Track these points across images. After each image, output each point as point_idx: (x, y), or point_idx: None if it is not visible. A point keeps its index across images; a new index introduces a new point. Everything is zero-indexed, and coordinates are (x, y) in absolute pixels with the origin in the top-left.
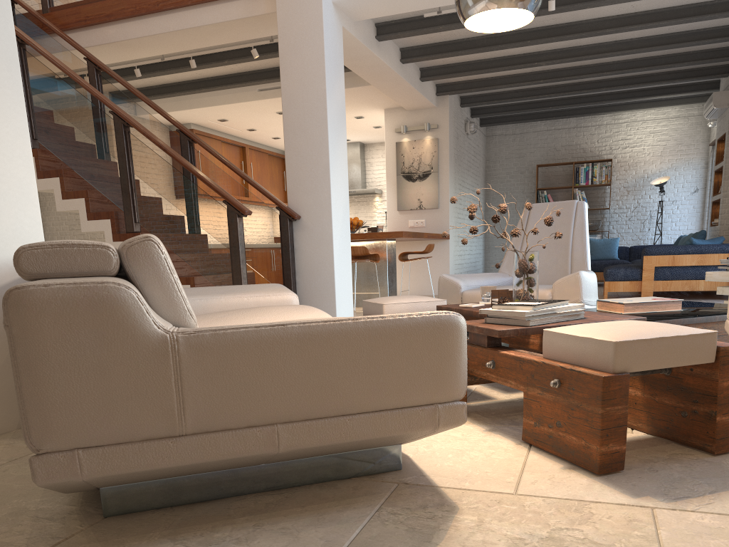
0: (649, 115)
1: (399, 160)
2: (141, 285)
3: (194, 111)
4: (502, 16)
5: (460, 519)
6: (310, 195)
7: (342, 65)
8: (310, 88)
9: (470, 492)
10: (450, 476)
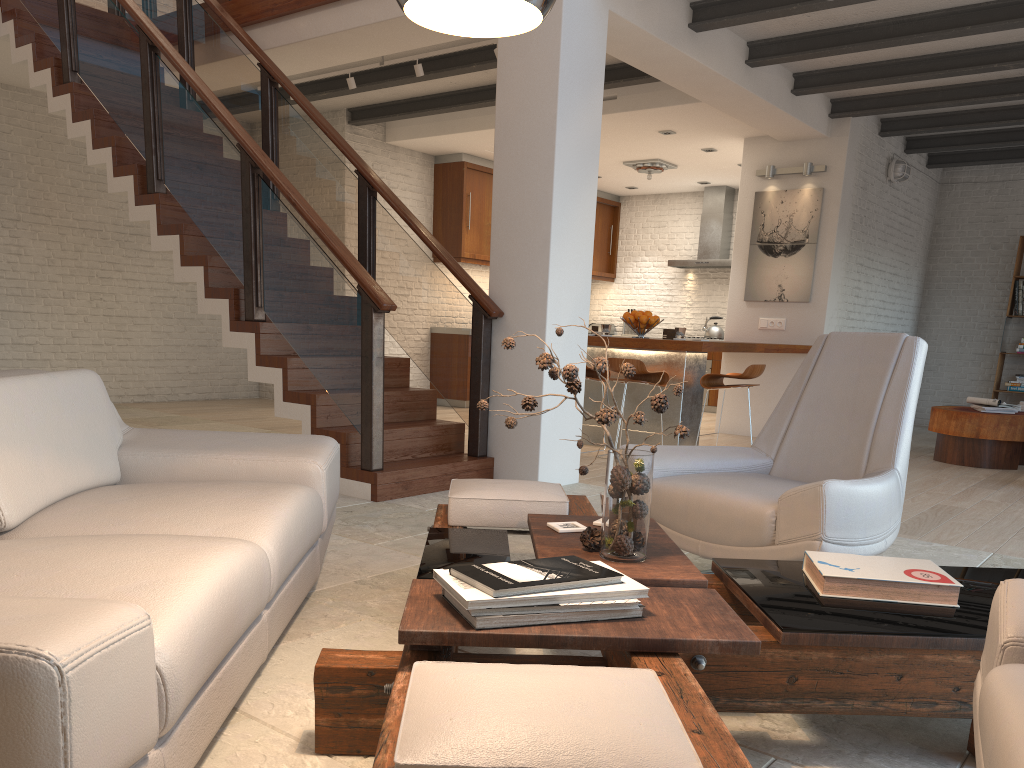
0: None
1: (756, 221)
2: None
3: (459, 136)
4: (524, 2)
5: None
6: (520, 281)
7: (601, 75)
8: (535, 112)
9: None
10: None
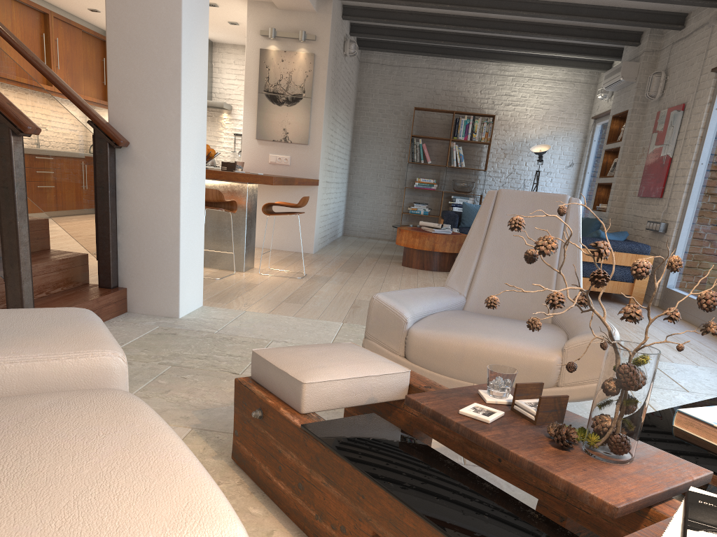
0: (536, 72)
1: (262, 73)
2: None
3: None
4: None
5: None
6: (147, 111)
7: None
8: None
9: None
10: None
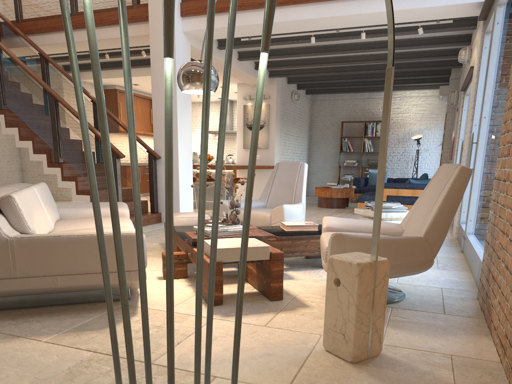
0: (414, 93)
1: (245, 116)
2: (6, 215)
3: (116, 79)
4: None
5: (132, 318)
6: None
7: None
8: None
9: (148, 309)
10: (148, 303)
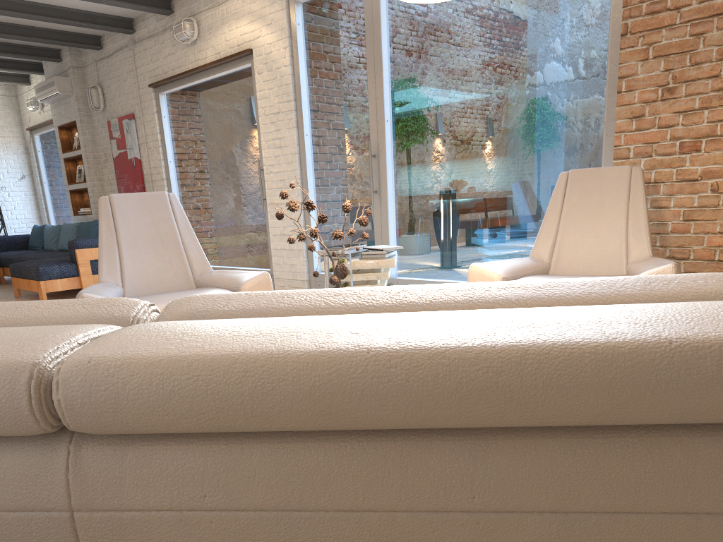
0: None
1: None
2: None
3: None
4: None
5: None
6: None
7: None
8: None
9: None
10: None
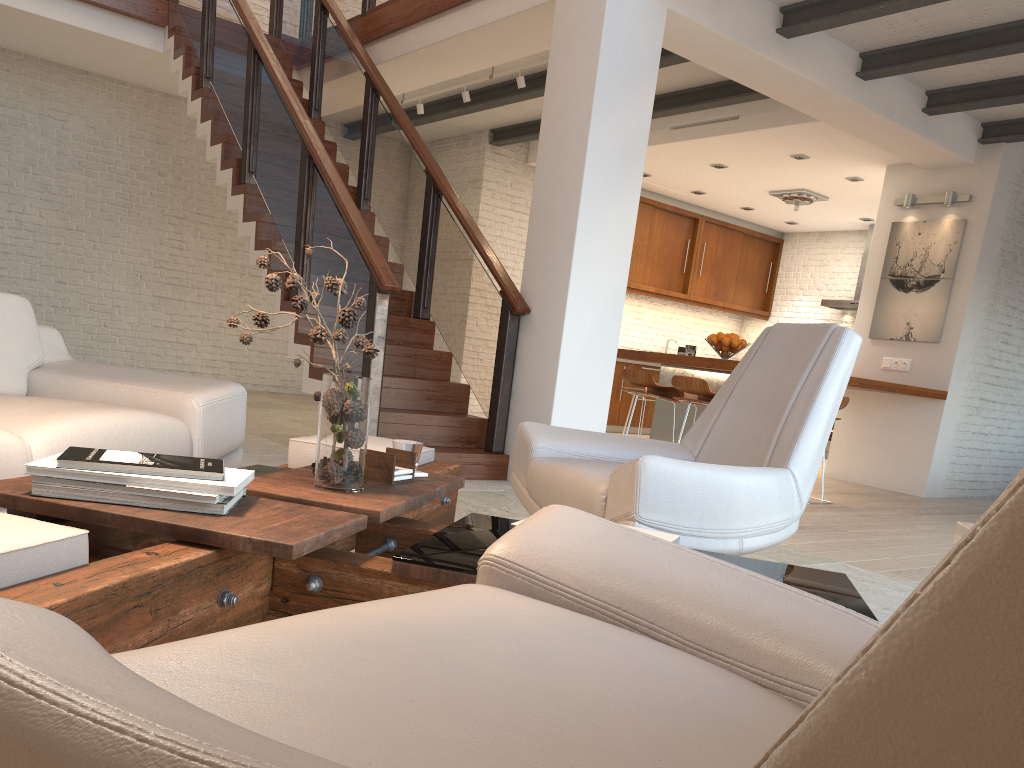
0: None
1: (890, 253)
2: None
3: None
4: None
5: None
6: (547, 278)
7: (653, 74)
8: (574, 108)
9: None
10: None
